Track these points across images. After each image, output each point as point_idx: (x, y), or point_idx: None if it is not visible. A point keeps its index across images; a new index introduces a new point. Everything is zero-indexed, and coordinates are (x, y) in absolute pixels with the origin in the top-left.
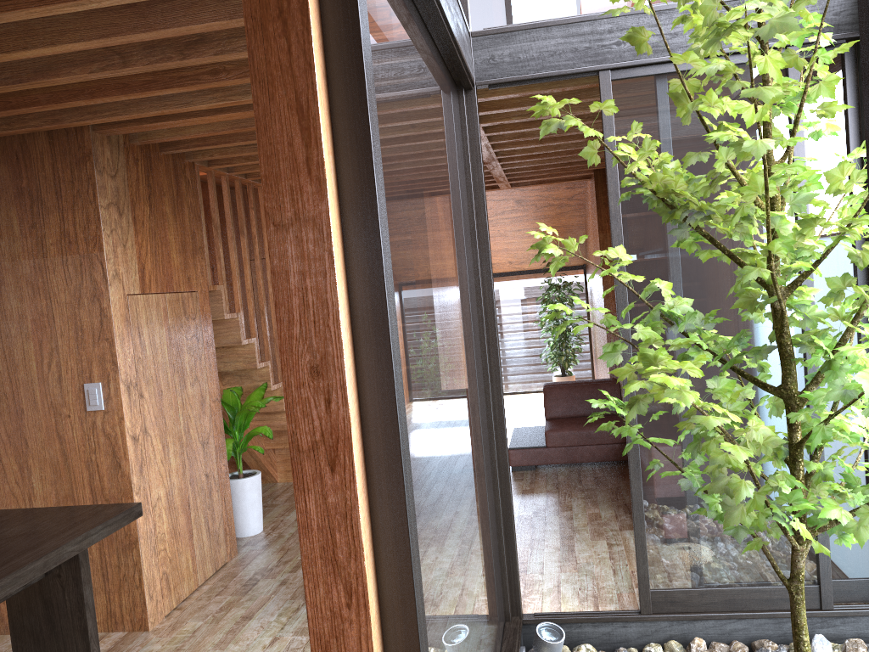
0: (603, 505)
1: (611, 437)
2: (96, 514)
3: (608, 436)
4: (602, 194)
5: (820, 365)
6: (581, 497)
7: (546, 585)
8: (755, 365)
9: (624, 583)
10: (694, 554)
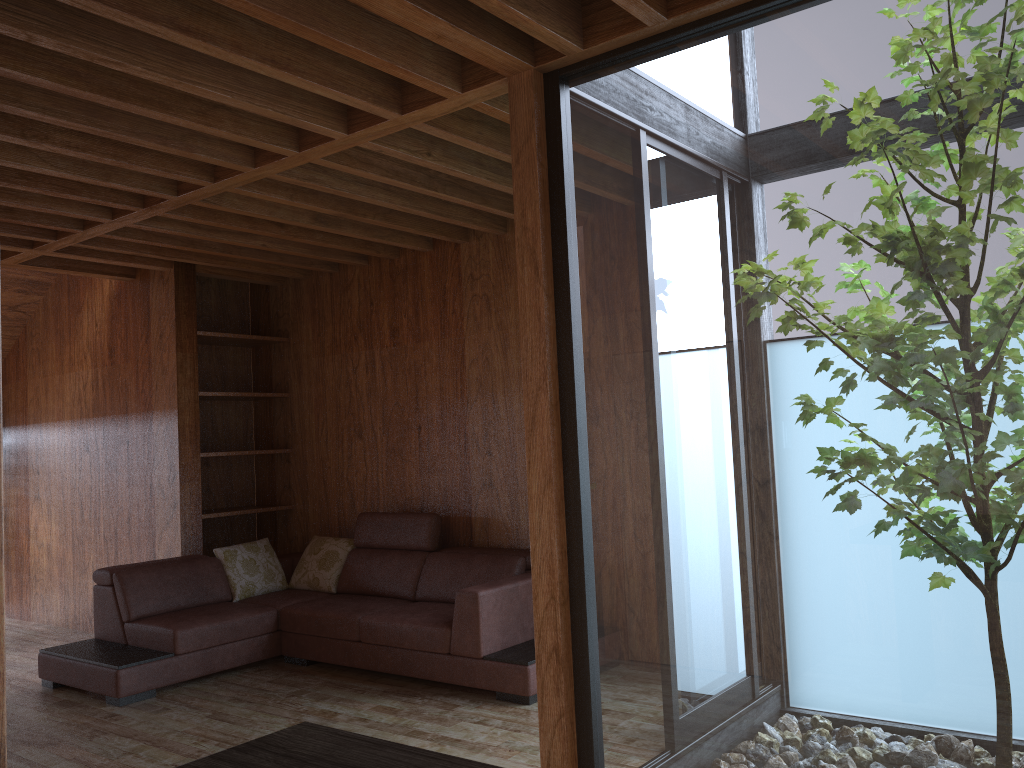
0: (363, 699)
1: (261, 626)
2: (316, 758)
3: (258, 625)
4: (184, 300)
5: None
6: (314, 700)
7: None
8: None
9: None
10: None
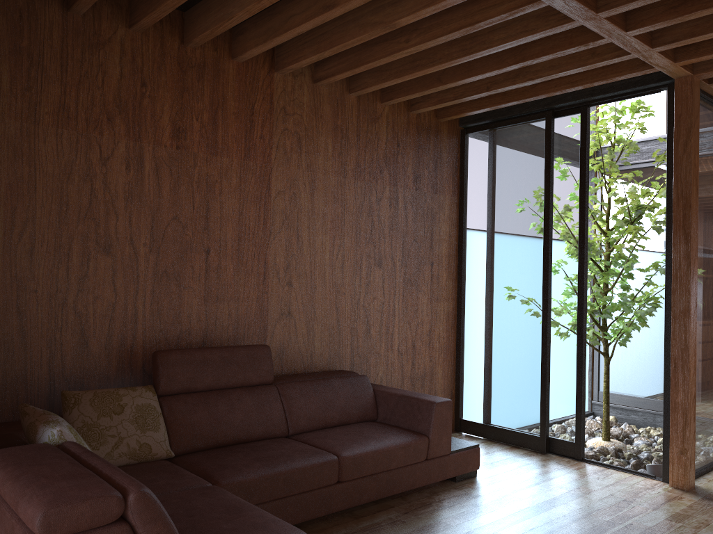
0: (425, 522)
1: None
2: None
3: None
4: None
5: (480, 298)
6: None
7: (619, 488)
8: (604, 281)
9: (561, 471)
10: (549, 414)
